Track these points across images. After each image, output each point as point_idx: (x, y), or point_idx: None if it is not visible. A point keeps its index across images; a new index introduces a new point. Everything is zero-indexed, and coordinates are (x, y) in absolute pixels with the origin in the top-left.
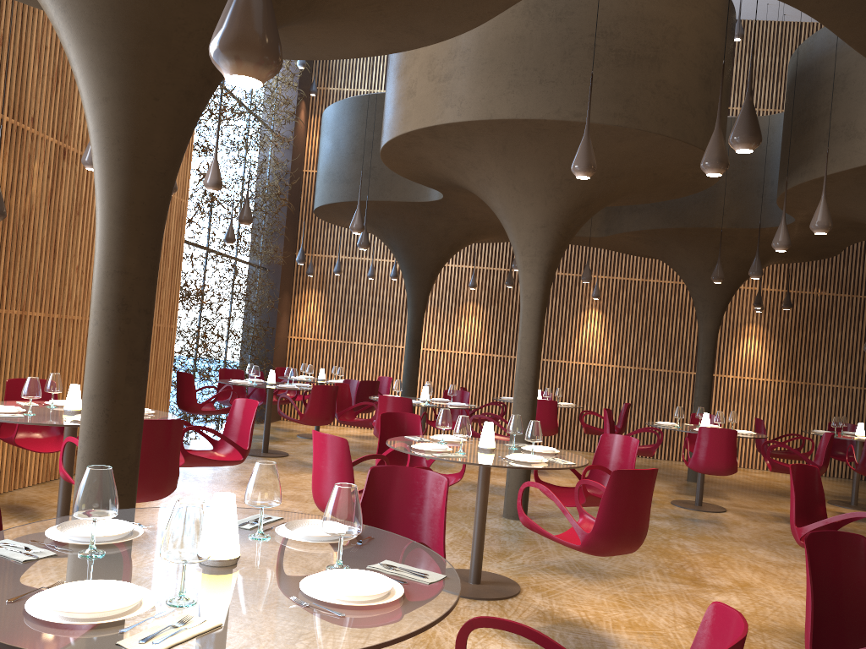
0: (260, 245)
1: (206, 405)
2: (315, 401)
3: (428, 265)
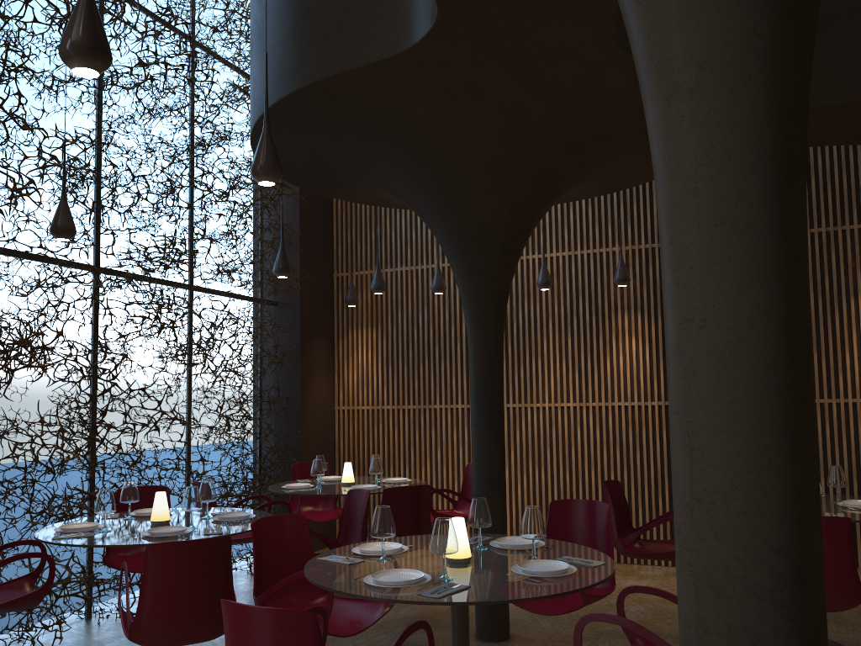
0: (257, 265)
1: (15, 584)
2: (156, 587)
3: (491, 230)
